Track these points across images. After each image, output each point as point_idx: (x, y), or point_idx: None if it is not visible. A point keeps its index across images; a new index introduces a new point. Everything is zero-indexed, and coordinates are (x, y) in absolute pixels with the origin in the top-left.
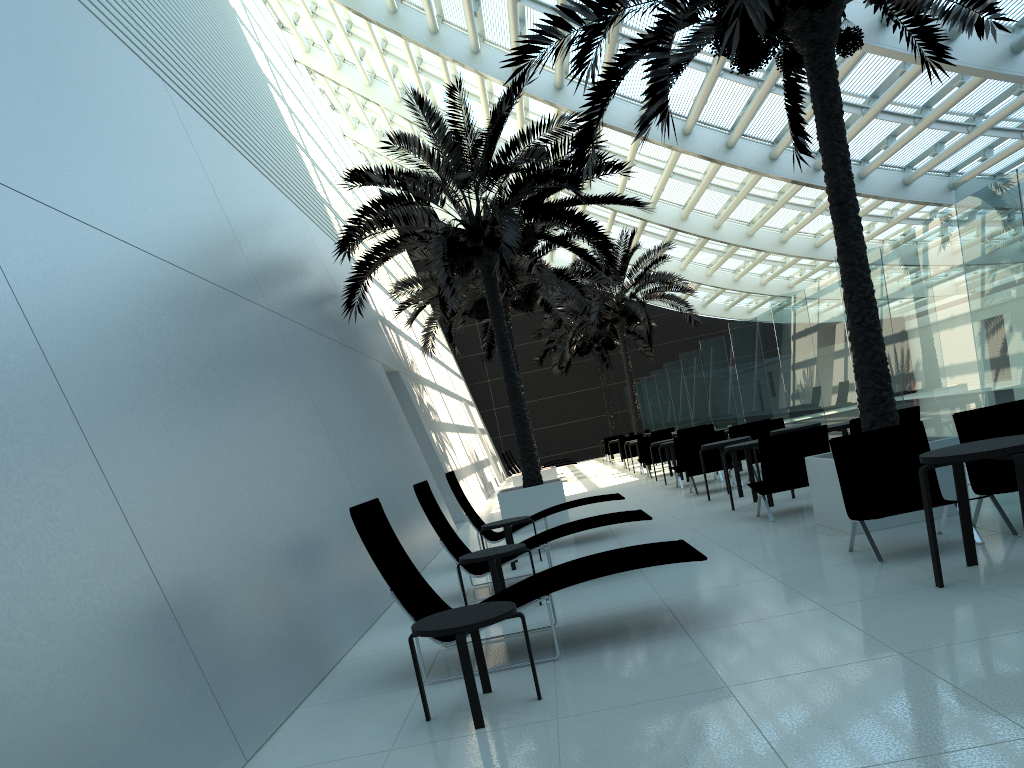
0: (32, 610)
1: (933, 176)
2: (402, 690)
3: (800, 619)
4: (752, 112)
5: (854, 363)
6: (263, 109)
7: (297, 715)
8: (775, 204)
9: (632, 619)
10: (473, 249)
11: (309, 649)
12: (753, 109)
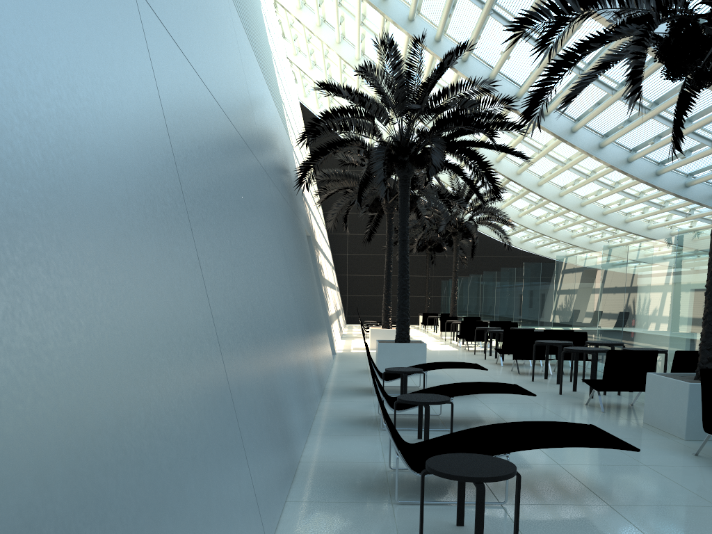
0: (173, 405)
1: (705, 185)
2: (375, 504)
3: (705, 514)
4: (600, 111)
5: (705, 312)
6: (259, 22)
7: (289, 509)
8: (588, 178)
9: (545, 479)
10: (400, 161)
11: (288, 450)
12: (602, 109)
